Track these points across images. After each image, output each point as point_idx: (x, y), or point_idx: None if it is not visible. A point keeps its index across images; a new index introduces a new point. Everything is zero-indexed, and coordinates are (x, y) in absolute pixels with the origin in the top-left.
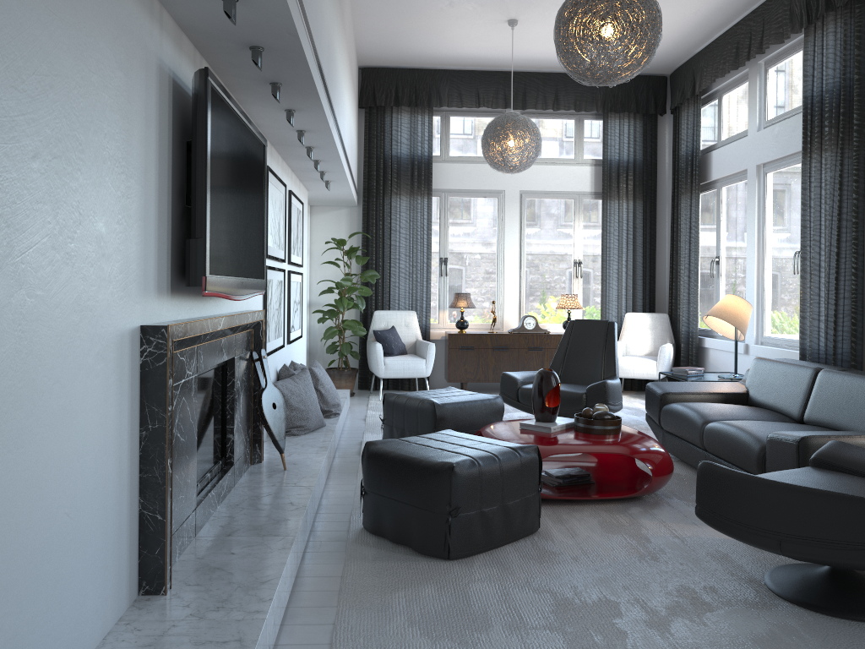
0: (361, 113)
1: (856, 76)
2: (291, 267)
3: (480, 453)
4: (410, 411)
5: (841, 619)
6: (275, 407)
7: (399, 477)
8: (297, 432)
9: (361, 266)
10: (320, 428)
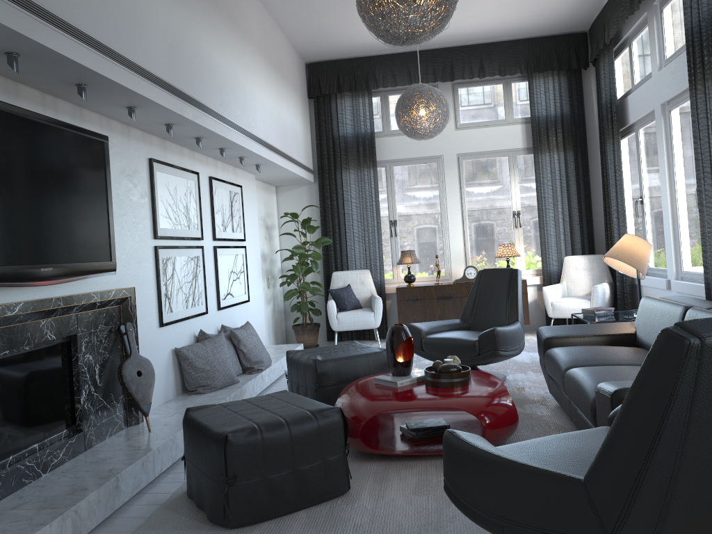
0: (312, 103)
1: None
2: (221, 242)
3: (270, 419)
4: (300, 367)
5: None
6: (141, 375)
7: (197, 444)
8: (203, 390)
9: (321, 234)
10: (232, 384)
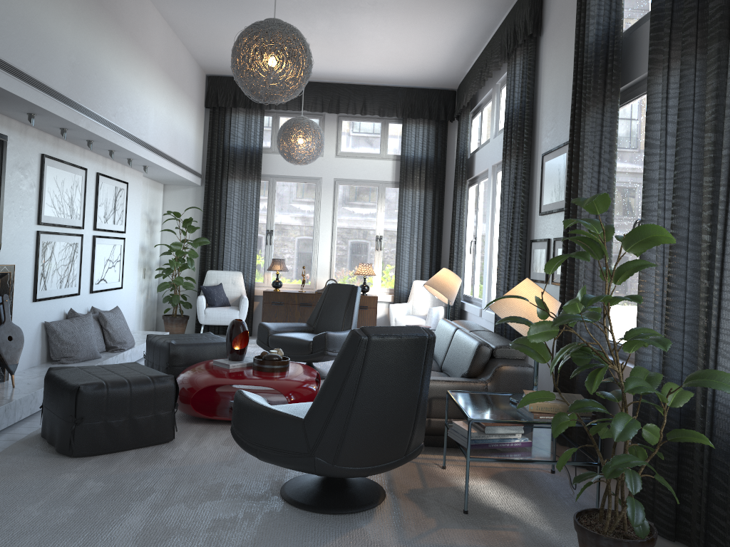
0: (208, 112)
1: (526, 99)
2: (101, 233)
3: (117, 378)
4: (157, 348)
5: (303, 510)
6: (12, 339)
7: (54, 394)
8: (66, 361)
9: (202, 234)
10: (94, 359)
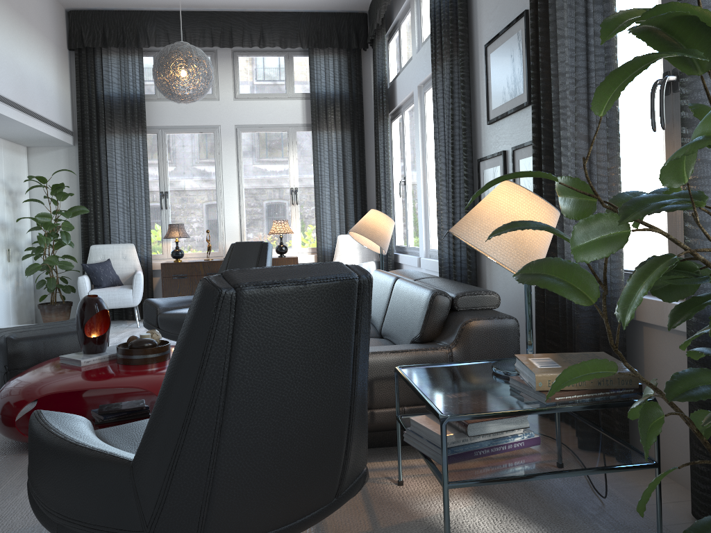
0: (74, 56)
1: None
2: None
3: None
4: None
5: None
6: None
7: None
8: None
9: (80, 203)
10: None
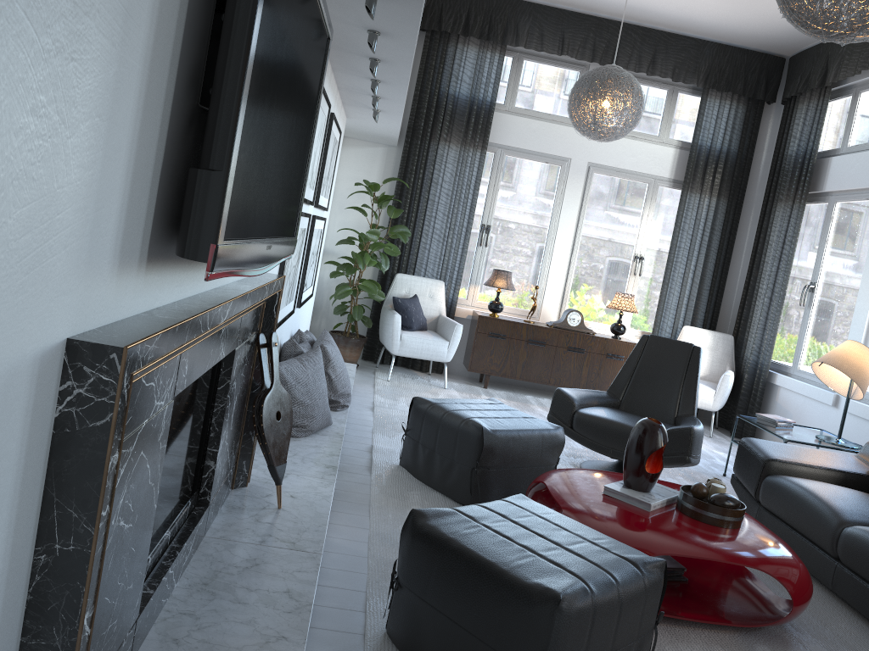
0: (421, 37)
1: None
2: (316, 211)
3: (591, 570)
4: (448, 430)
5: None
6: (279, 418)
7: (463, 586)
8: (296, 433)
9: (390, 218)
10: (325, 427)
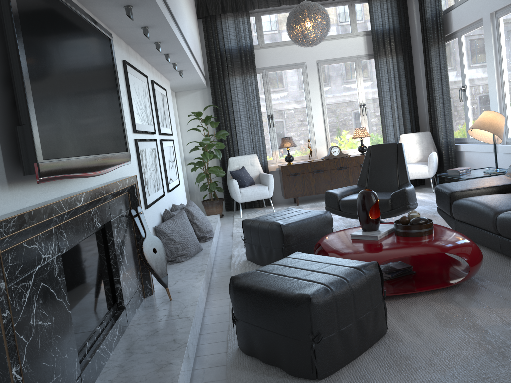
0: (200, 23)
1: None
2: (162, 136)
3: (330, 278)
4: (263, 232)
5: None
6: (156, 251)
7: (263, 308)
8: (181, 259)
9: (215, 128)
10: (199, 252)
